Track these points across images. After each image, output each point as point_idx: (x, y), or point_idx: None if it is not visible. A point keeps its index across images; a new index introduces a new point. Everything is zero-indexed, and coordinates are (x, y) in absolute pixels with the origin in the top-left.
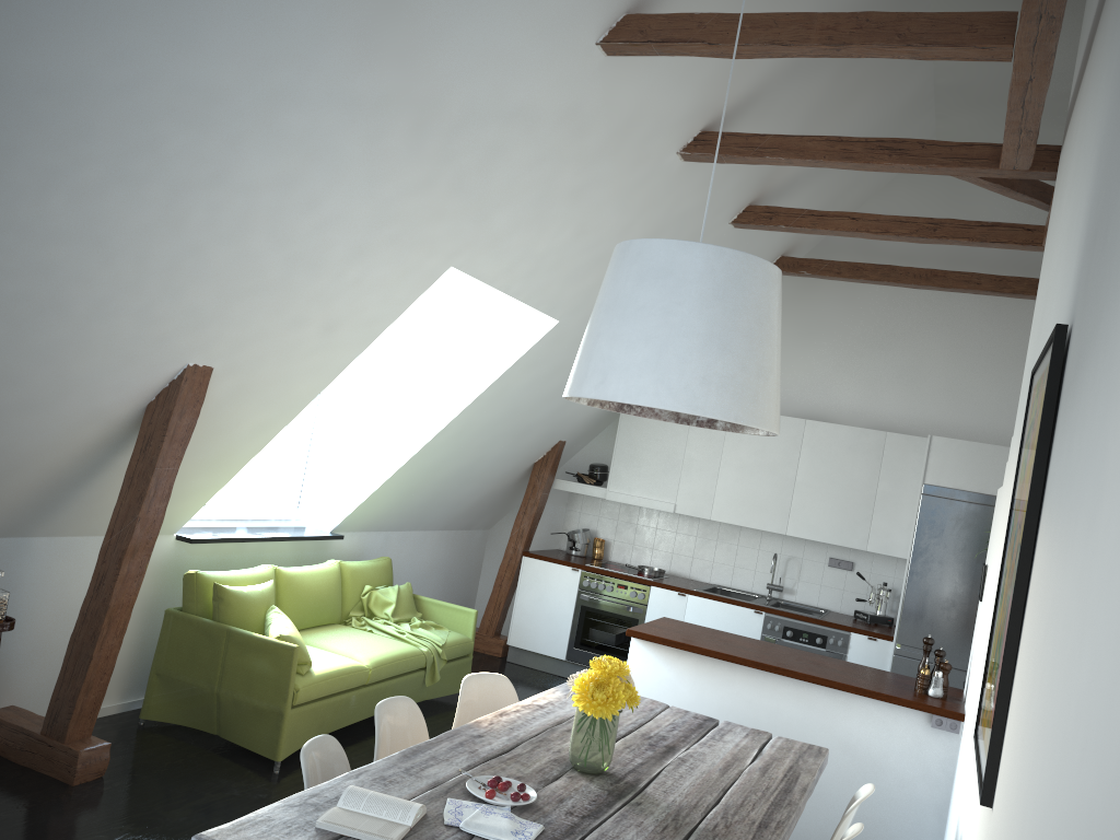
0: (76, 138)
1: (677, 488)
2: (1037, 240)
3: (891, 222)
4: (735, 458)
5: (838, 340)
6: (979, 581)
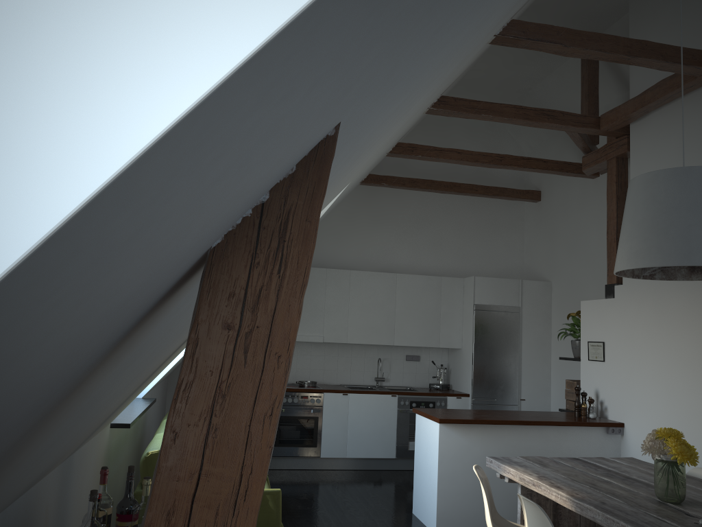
0: (443, 66)
1: (323, 325)
2: (549, 167)
3: (479, 155)
4: (358, 302)
5: (395, 224)
6: (508, 354)
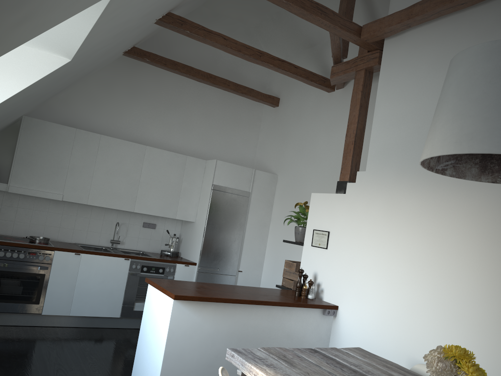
0: None
1: (64, 184)
2: (298, 73)
3: (242, 46)
4: (104, 166)
5: (151, 102)
6: (234, 231)
